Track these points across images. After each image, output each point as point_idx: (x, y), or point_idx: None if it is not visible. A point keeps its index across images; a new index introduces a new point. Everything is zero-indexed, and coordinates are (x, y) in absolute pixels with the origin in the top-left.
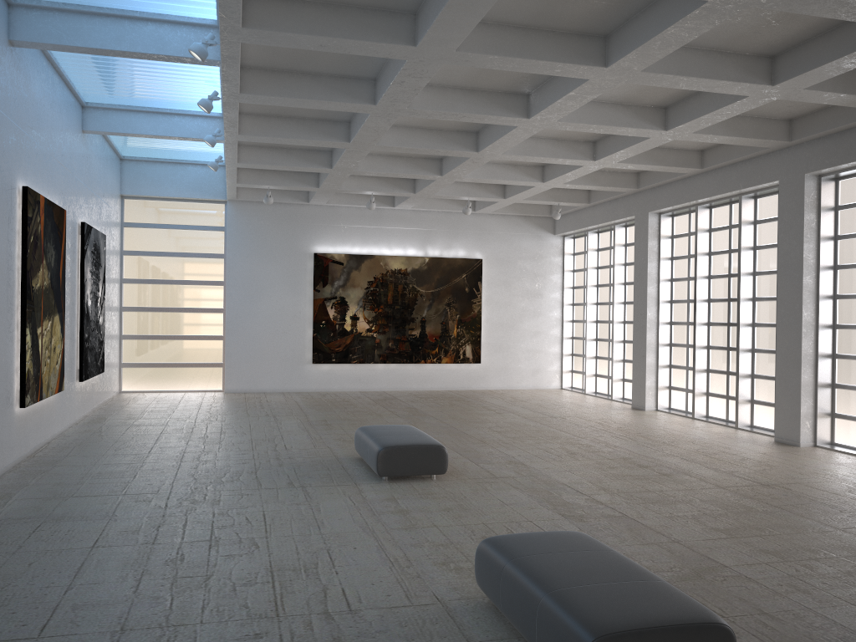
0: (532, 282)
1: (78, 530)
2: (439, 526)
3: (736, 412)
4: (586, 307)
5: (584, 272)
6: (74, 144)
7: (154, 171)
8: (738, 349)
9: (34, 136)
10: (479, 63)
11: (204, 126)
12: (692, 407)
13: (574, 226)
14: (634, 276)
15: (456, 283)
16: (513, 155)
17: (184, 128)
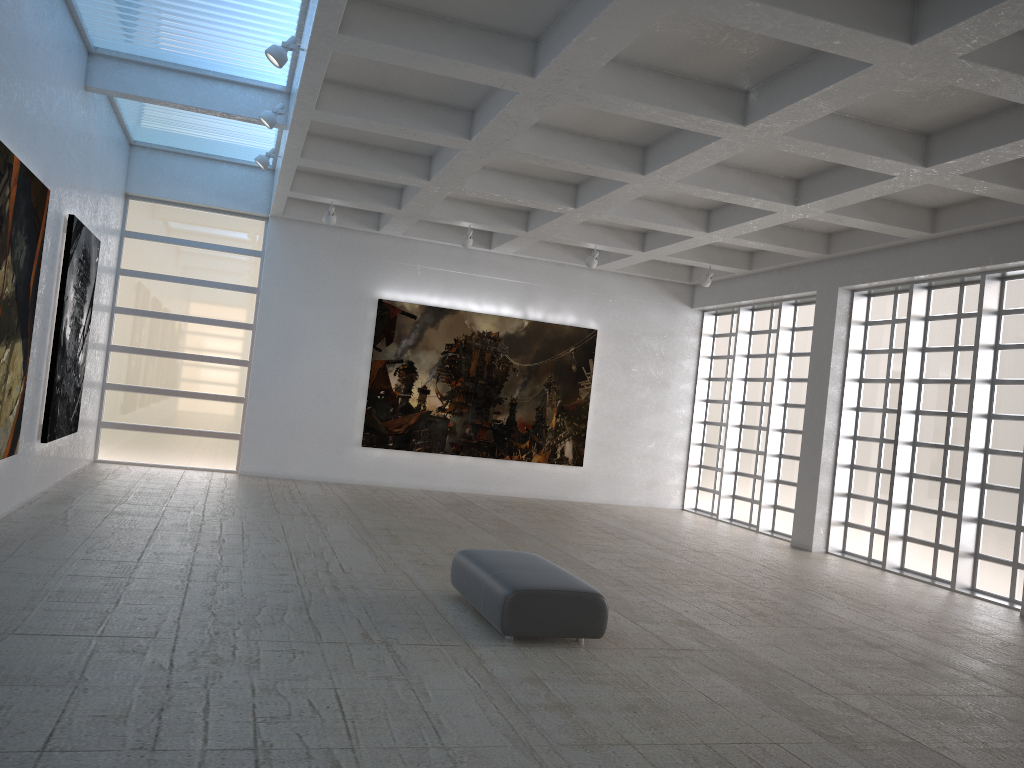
0: (657, 366)
1: (18, 707)
2: (635, 743)
3: (954, 568)
4: (729, 405)
5: (728, 360)
6: (72, 101)
7: (174, 166)
8: (964, 483)
9: (15, 68)
10: (724, 15)
11: (258, 102)
12: (883, 554)
13: (723, 298)
14: (810, 370)
15: (560, 358)
16: (690, 186)
17: (230, 100)
